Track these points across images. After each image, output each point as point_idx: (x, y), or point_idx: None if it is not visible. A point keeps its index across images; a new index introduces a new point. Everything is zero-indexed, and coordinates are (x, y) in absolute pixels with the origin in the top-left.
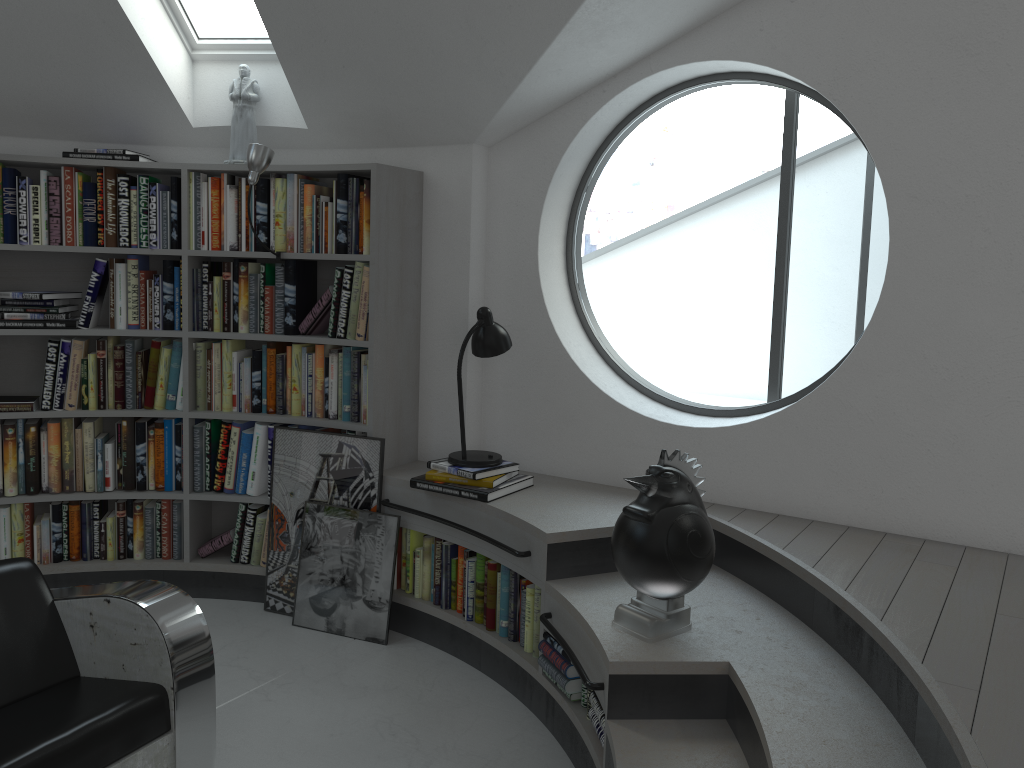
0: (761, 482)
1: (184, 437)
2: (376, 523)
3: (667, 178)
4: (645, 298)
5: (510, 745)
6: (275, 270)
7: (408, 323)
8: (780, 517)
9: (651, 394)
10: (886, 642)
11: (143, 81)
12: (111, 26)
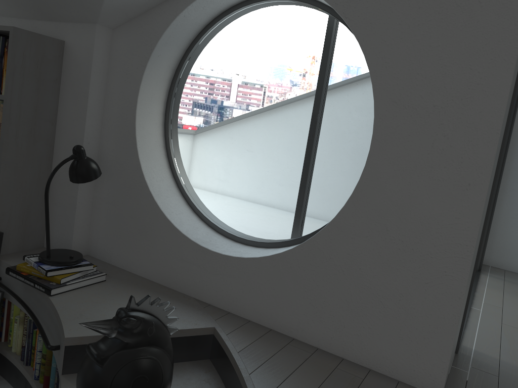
0: (262, 303)
1: None
2: None
3: None
4: (295, 147)
5: None
6: None
7: (41, 149)
8: (270, 333)
9: (208, 222)
10: None
11: None
12: None
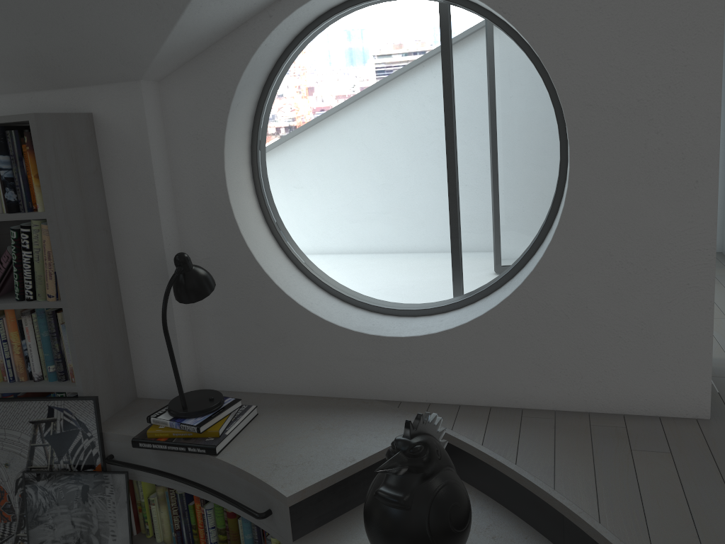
0: (471, 380)
1: None
2: (103, 483)
3: (301, 64)
4: (299, 157)
5: None
6: None
7: (103, 270)
8: (493, 411)
9: (353, 301)
10: None
11: None
12: None
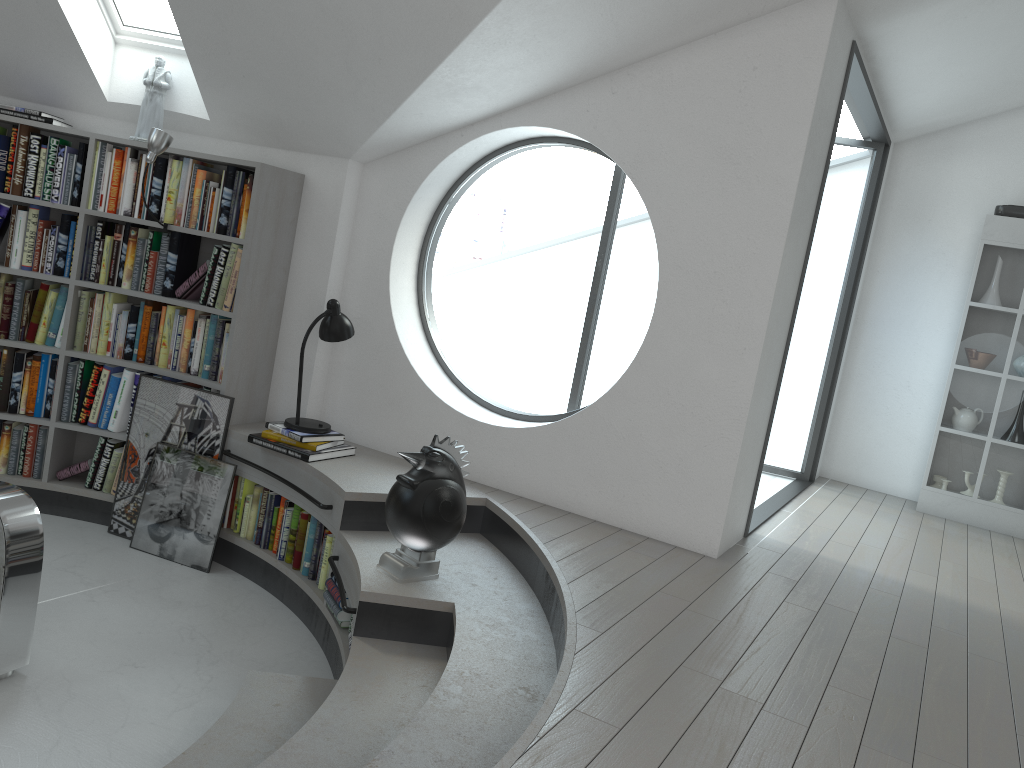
0: (536, 477)
1: (58, 372)
2: (215, 469)
3: (600, 196)
4: (556, 308)
5: (287, 658)
6: (161, 239)
7: (272, 302)
8: (545, 506)
9: (469, 393)
10: (562, 598)
11: (66, 55)
12: (43, 6)
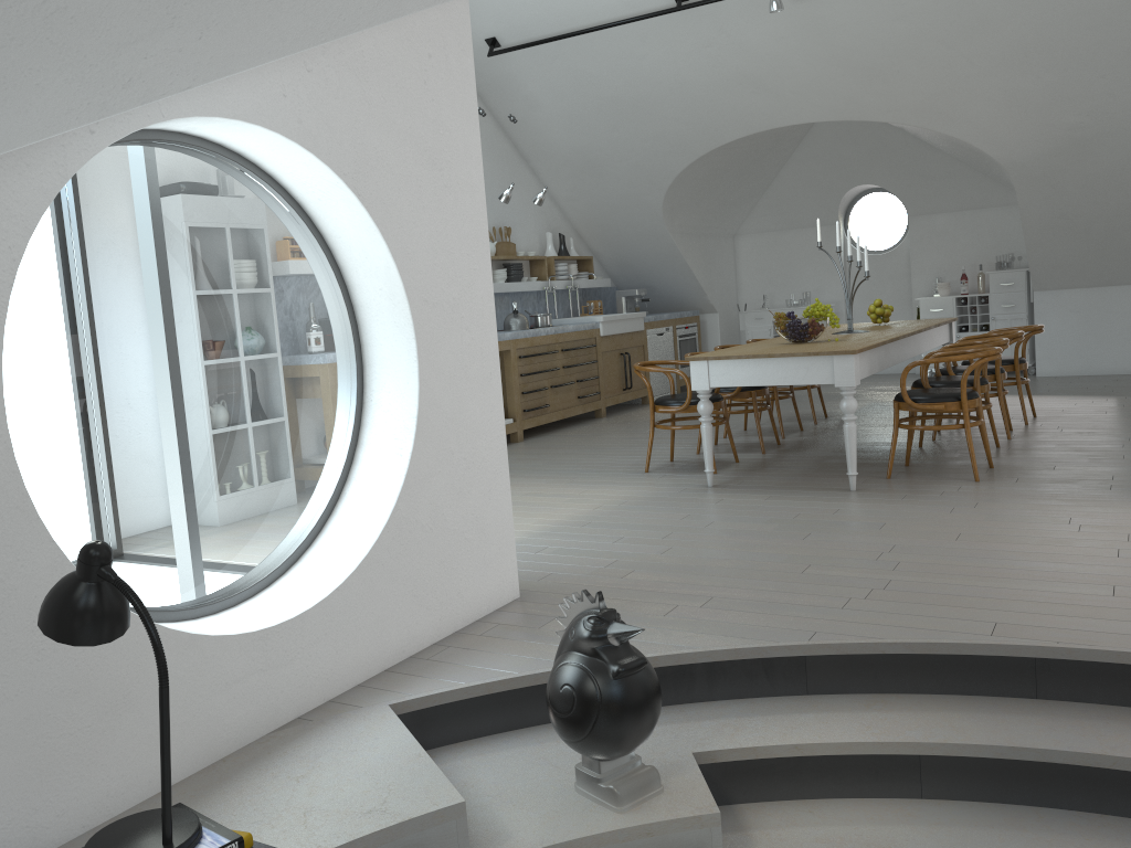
0: (365, 644)
1: None
2: None
3: None
4: None
5: None
6: None
7: None
8: (397, 670)
9: None
10: (736, 652)
11: None
12: None
